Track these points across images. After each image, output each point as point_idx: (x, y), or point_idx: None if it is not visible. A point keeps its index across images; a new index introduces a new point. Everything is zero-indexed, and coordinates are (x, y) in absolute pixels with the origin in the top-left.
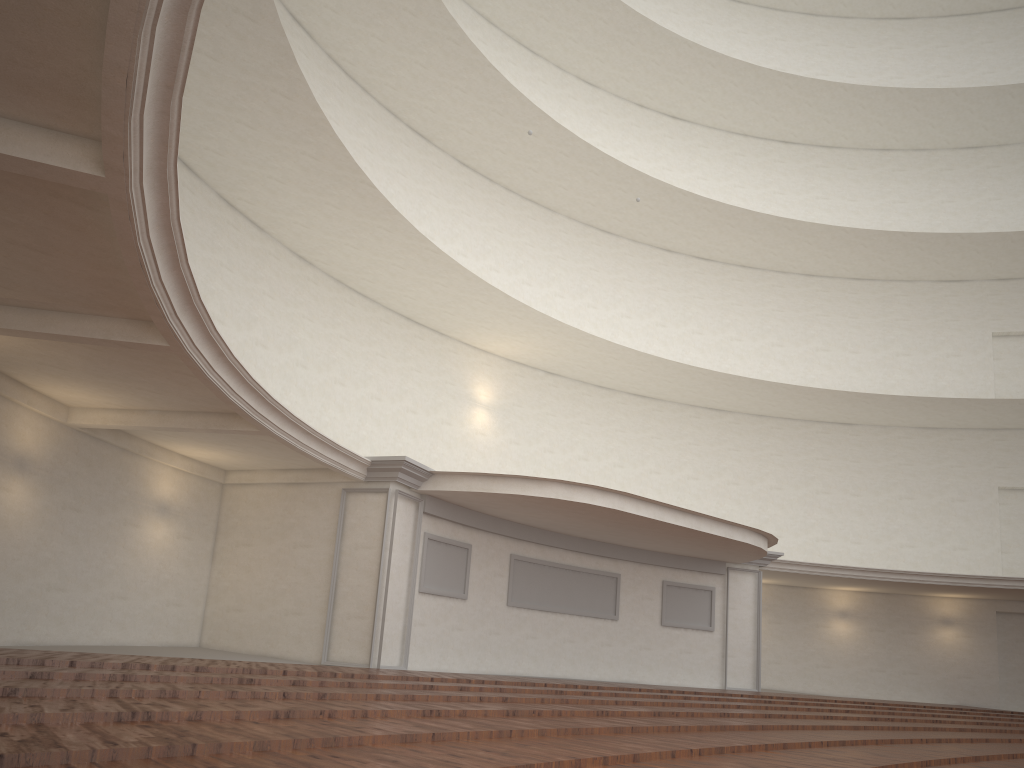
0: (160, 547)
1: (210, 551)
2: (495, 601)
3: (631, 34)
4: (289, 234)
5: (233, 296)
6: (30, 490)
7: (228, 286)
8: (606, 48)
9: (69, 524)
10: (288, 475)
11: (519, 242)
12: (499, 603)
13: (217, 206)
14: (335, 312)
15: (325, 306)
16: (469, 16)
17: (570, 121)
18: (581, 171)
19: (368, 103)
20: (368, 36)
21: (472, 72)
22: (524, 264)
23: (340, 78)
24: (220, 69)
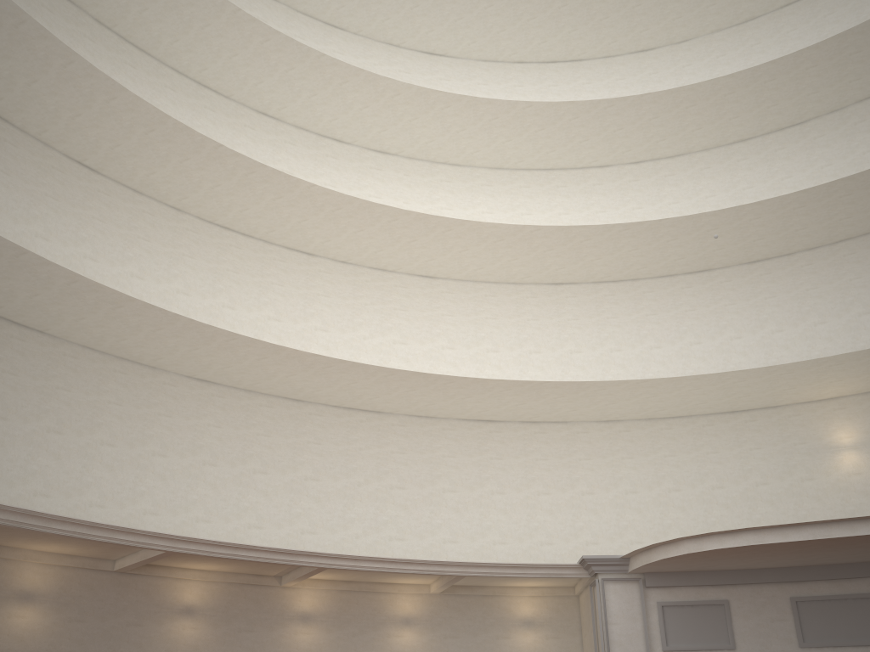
0: (532, 647)
1: (579, 643)
2: (780, 645)
3: (845, 50)
4: (578, 416)
5: (552, 473)
6: (417, 633)
7: (546, 469)
8: (844, 72)
9: (451, 646)
10: (581, 582)
11: (841, 283)
12: (787, 646)
13: (522, 428)
14: (653, 441)
15: (642, 442)
16: (722, 153)
17: (864, 143)
18: (833, 202)
19: (641, 285)
20: (591, 262)
21: (659, 230)
22: (855, 298)
23: (609, 288)
24: (421, 390)
